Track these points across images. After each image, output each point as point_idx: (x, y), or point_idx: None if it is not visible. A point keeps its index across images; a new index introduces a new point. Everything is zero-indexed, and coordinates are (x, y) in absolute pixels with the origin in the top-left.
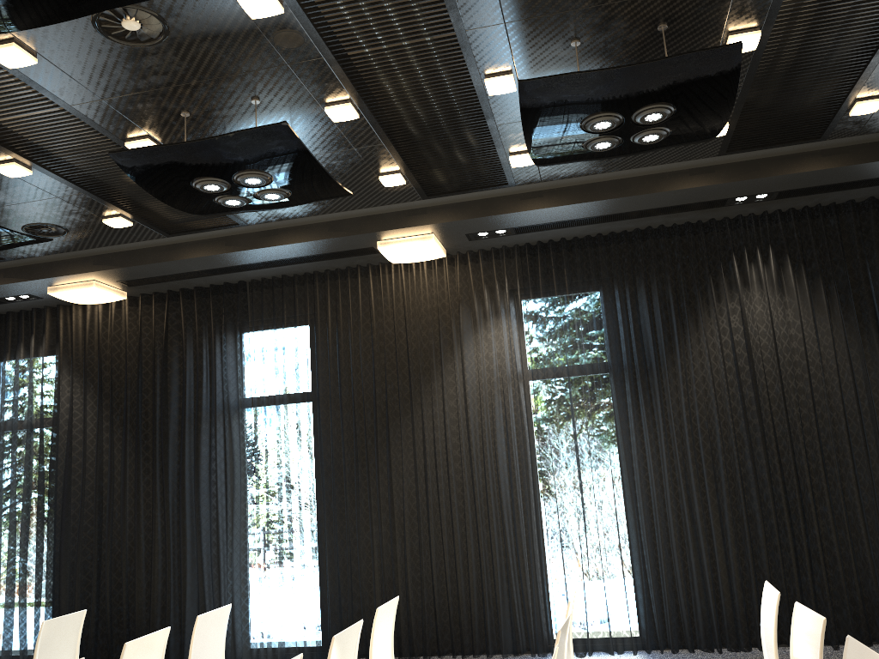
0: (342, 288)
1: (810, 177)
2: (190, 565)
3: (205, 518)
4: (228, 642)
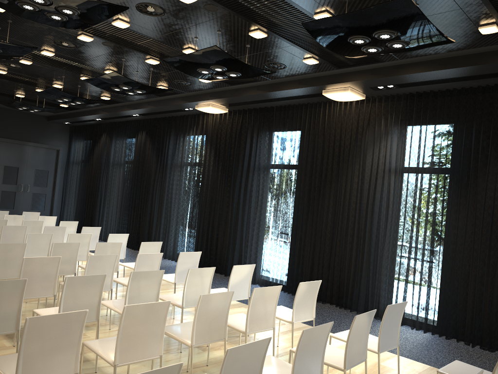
0: (314, 113)
1: None
2: (238, 236)
3: (246, 217)
4: None
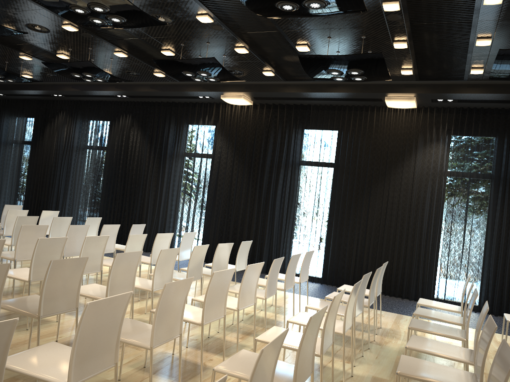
0: (359, 115)
1: None
2: (268, 231)
3: (277, 212)
4: (281, 267)
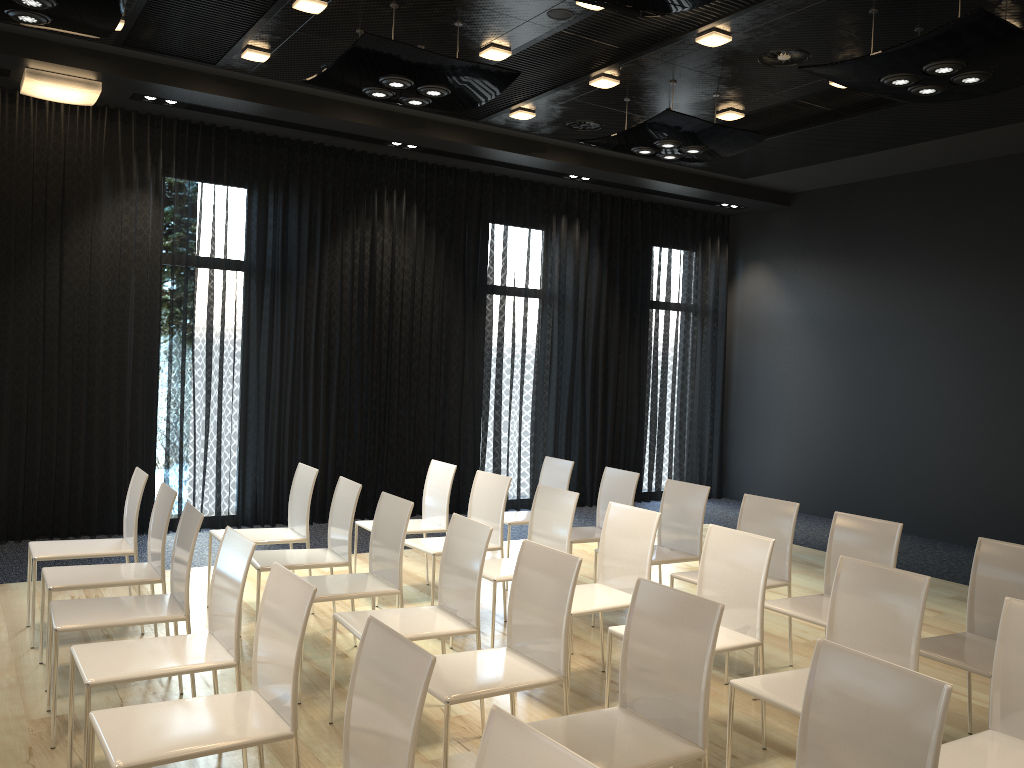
0: None
1: (457, 146)
2: None
3: None
4: None
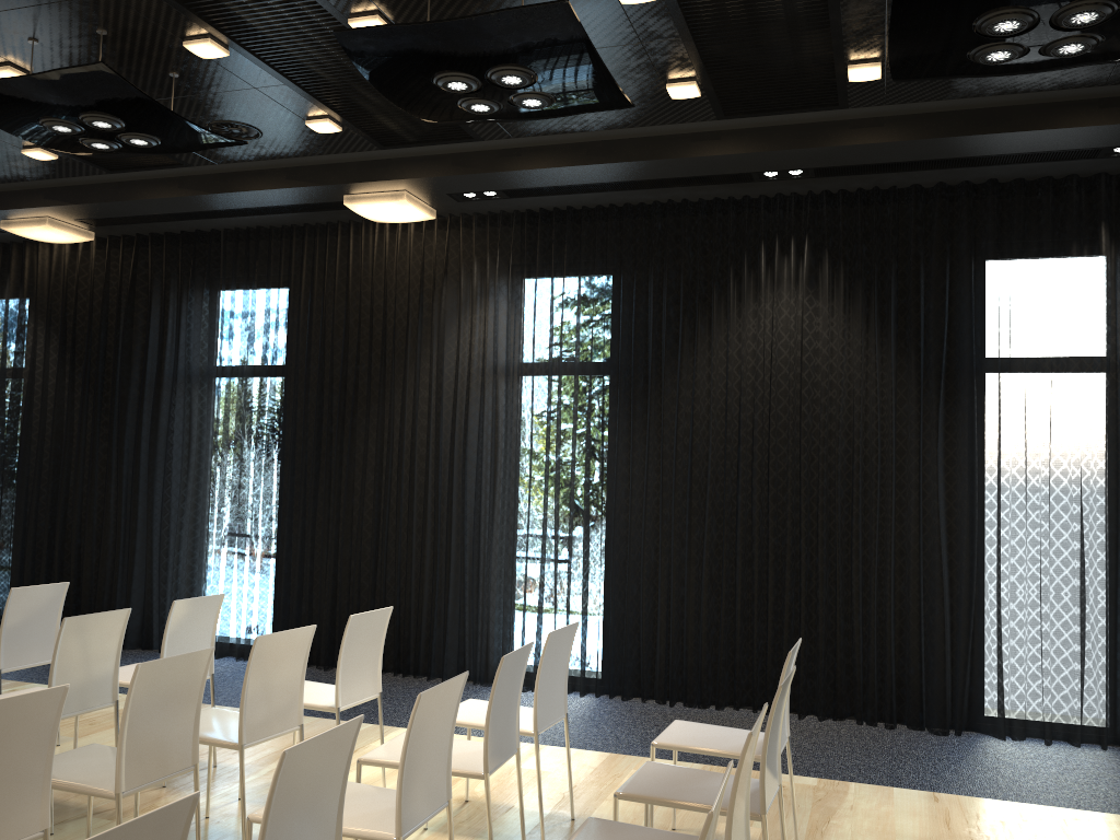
0: (322, 247)
1: (840, 153)
2: (140, 544)
3: (159, 496)
4: None
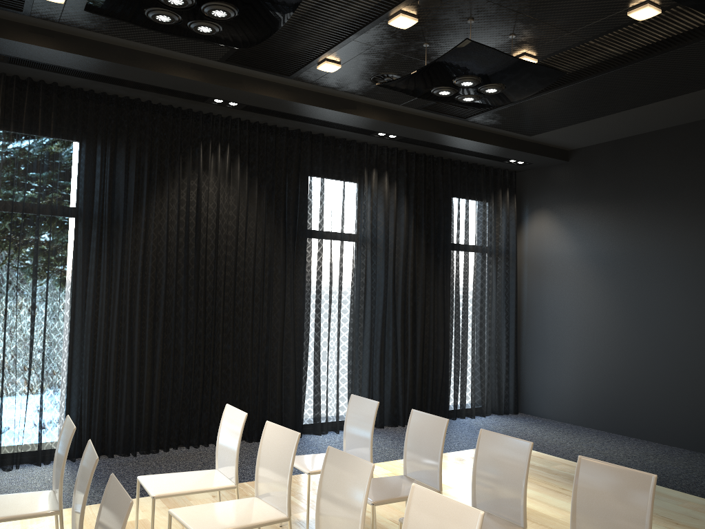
0: None
1: (273, 102)
2: None
3: None
4: None
